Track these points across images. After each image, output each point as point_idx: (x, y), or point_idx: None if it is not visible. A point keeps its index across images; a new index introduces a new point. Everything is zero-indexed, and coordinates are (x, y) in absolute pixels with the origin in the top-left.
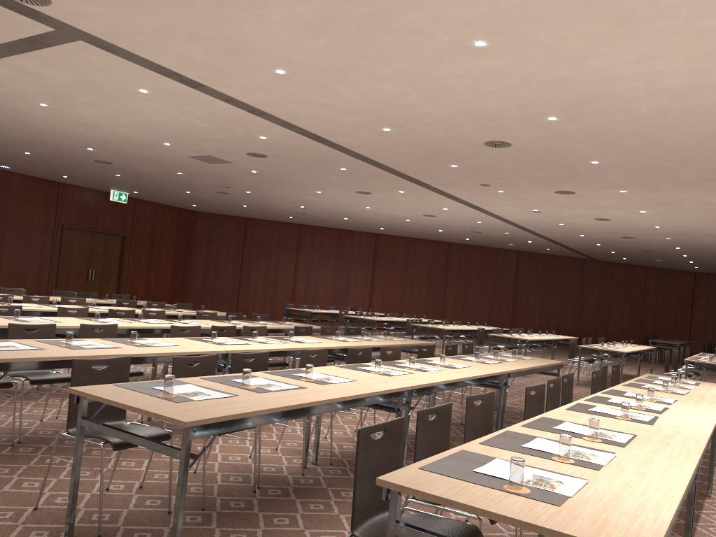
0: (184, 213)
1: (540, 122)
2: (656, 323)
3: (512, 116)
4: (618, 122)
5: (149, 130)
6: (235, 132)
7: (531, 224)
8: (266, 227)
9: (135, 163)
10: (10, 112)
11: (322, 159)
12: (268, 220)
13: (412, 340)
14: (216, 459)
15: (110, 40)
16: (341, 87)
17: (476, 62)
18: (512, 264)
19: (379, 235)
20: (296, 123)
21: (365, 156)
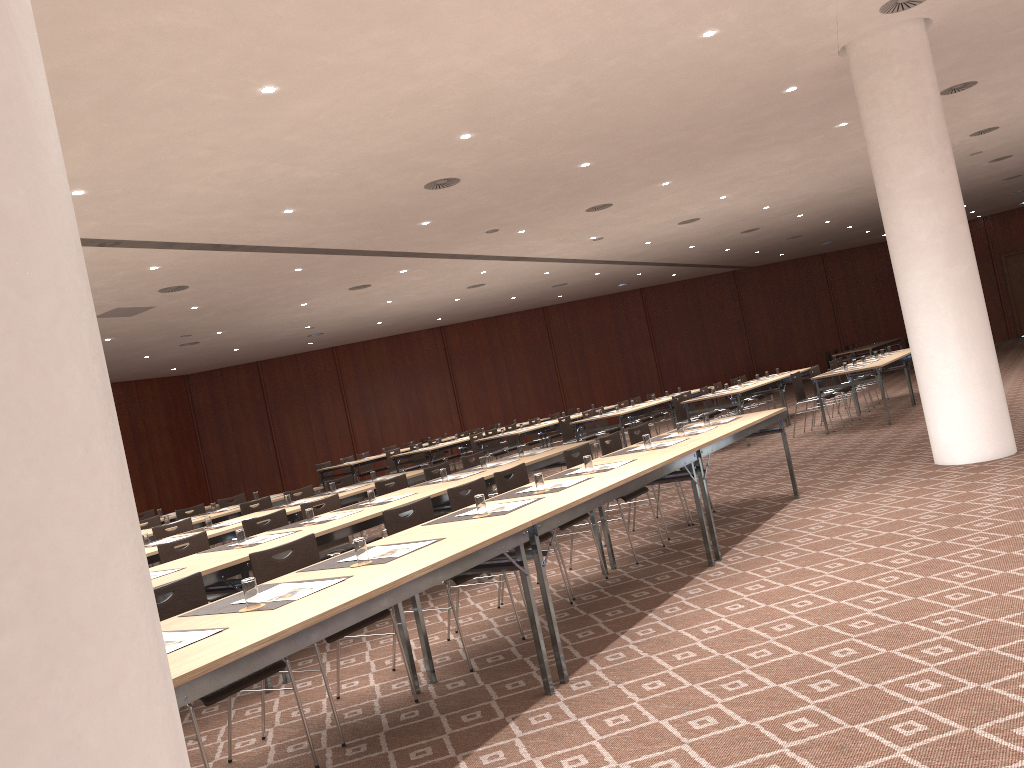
0: (170, 383)
1: (456, 144)
2: (859, 326)
3: (415, 149)
4: (547, 114)
5: None
6: (113, 273)
7: (613, 255)
8: (287, 366)
9: None
10: None
11: (258, 267)
12: (287, 356)
13: (416, 471)
14: None
15: None
16: (172, 184)
17: (292, 109)
18: (638, 309)
19: (444, 328)
20: (172, 239)
21: (304, 247)
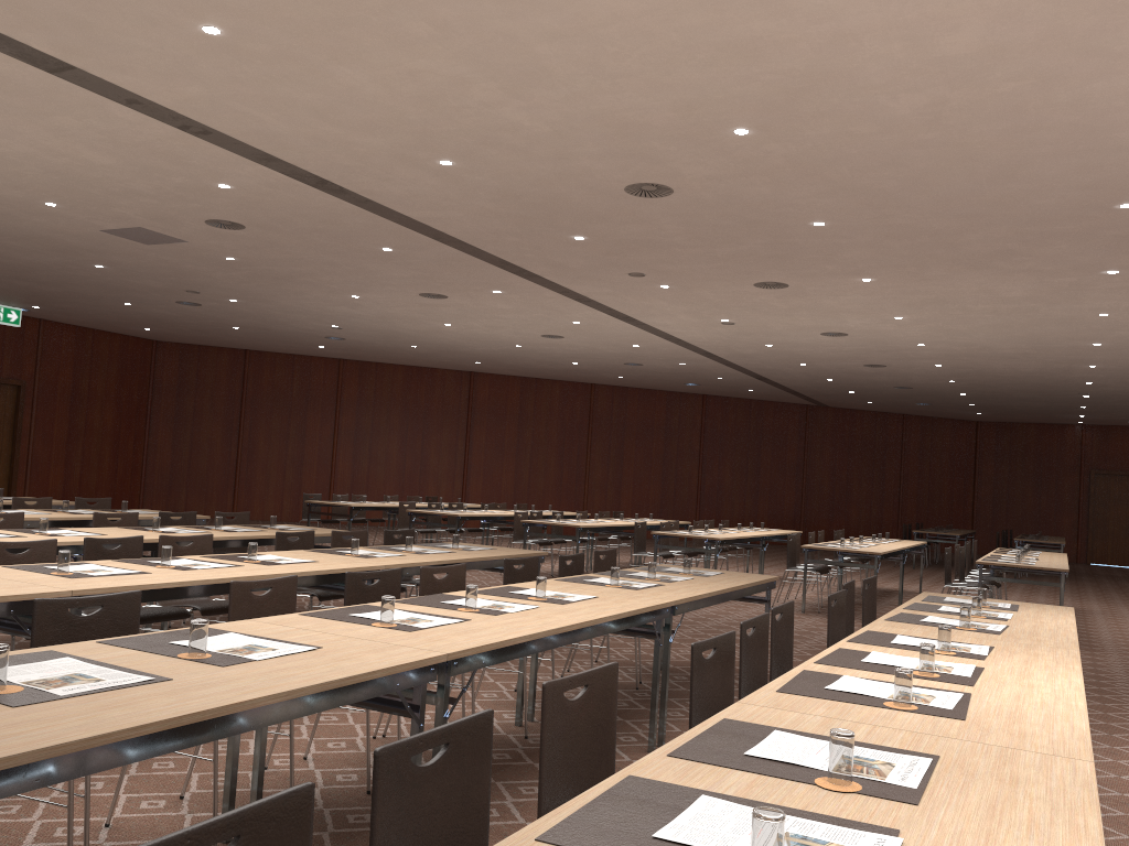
0: (134, 344)
1: (719, 139)
2: (922, 503)
3: (668, 128)
4: (858, 136)
5: (7, 174)
6: (169, 175)
7: (721, 347)
8: (280, 366)
9: (11, 248)
10: None
11: (345, 229)
12: (284, 354)
13: (507, 548)
14: (22, 837)
15: None
16: (340, 65)
17: (588, 0)
18: (695, 417)
19: (475, 374)
20: (276, 152)
21: (419, 221)
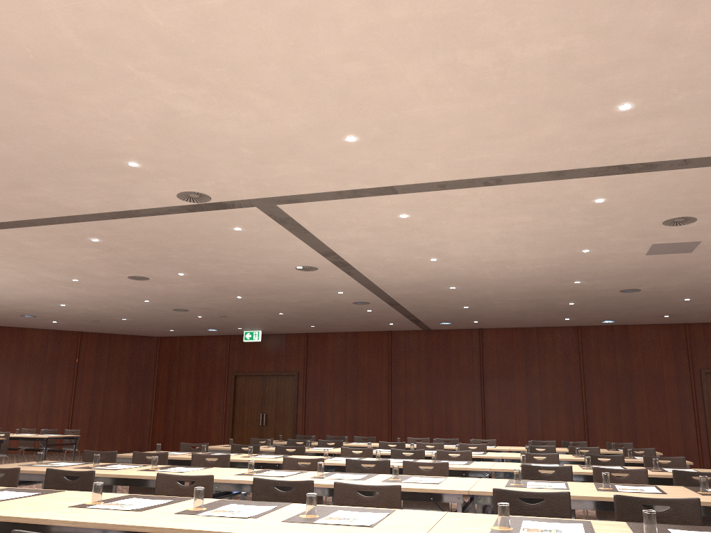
0: None
1: None
2: None
3: None
4: None
5: (530, 245)
6: (565, 210)
7: None
8: None
9: (650, 281)
10: (450, 274)
11: None
12: None
13: None
14: None
15: (275, 195)
16: (408, 110)
17: None
18: None
19: None
20: (549, 168)
21: None
